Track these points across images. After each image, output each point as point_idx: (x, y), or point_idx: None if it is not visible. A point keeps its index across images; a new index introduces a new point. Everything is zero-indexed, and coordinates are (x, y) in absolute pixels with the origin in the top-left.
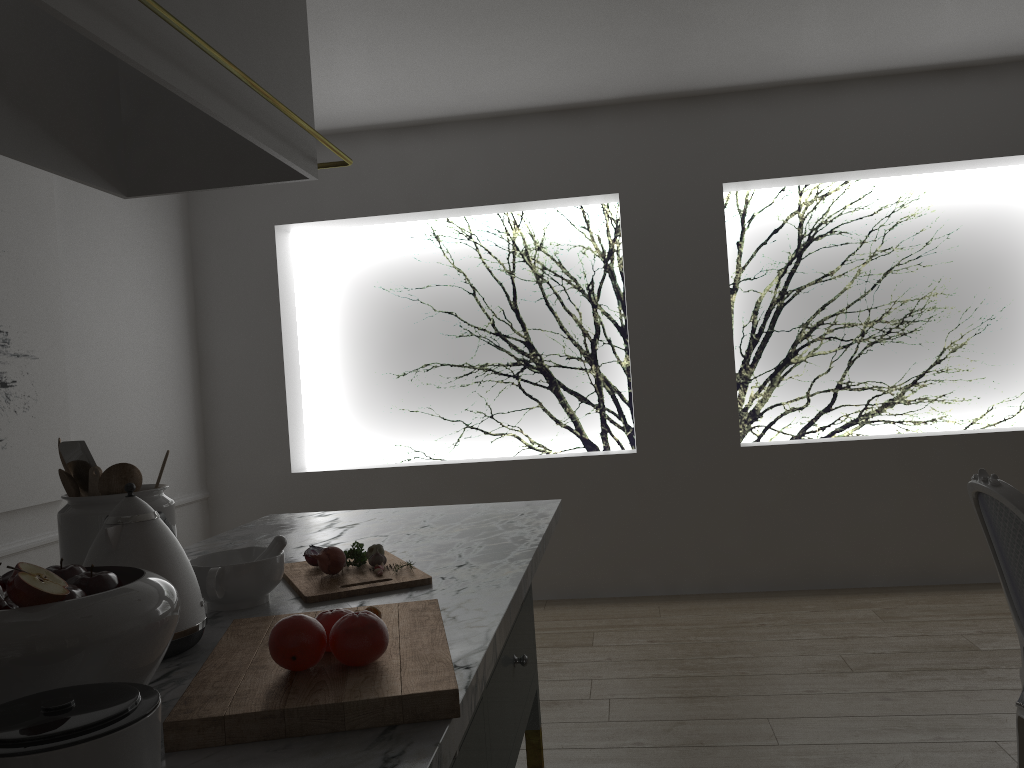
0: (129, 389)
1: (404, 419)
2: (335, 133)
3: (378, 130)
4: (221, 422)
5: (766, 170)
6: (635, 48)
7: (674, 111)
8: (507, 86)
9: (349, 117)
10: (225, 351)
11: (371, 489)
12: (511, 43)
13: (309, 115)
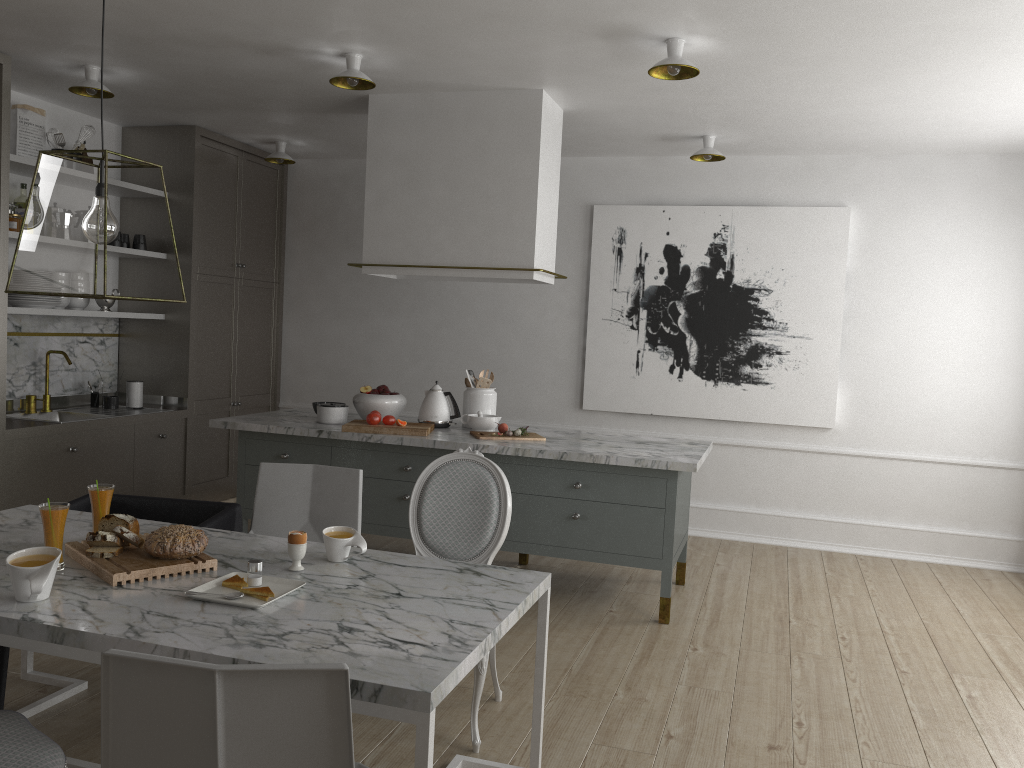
0: (929, 365)
1: None
2: None
3: None
4: None
5: None
6: None
7: None
8: None
9: None
10: None
11: None
12: (958, 60)
13: (529, 254)
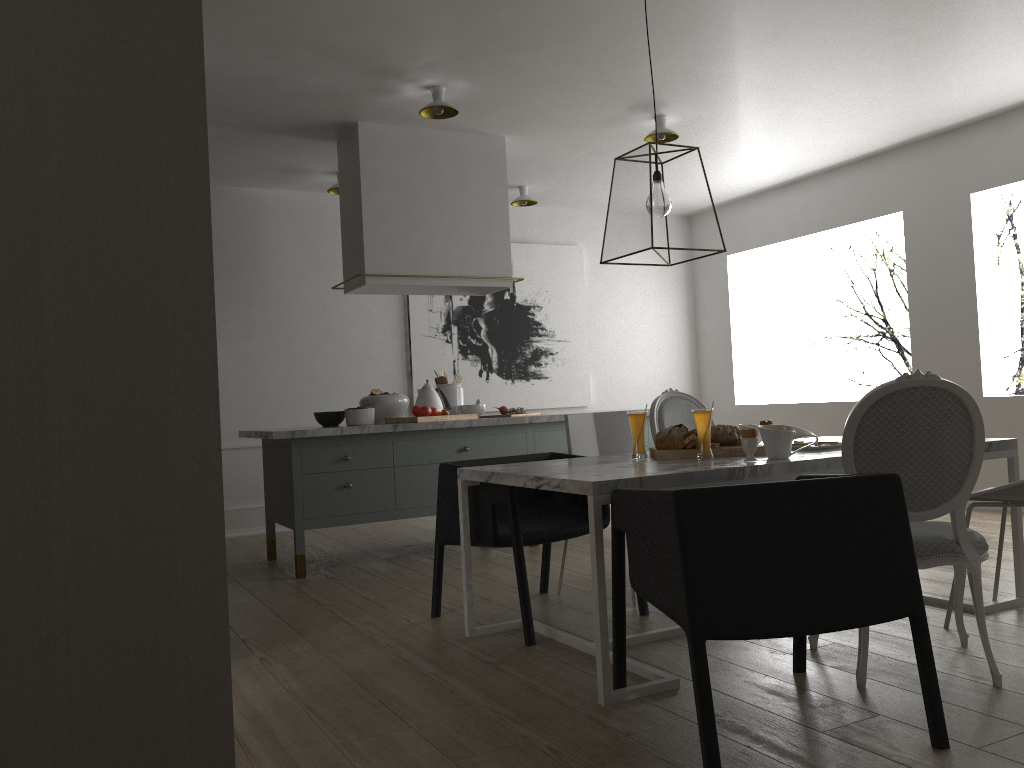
0: (635, 355)
1: (814, 374)
2: (751, 195)
3: (772, 189)
4: (705, 374)
5: (1001, 179)
6: (833, 133)
7: (937, 144)
8: (800, 160)
9: (742, 189)
10: (706, 332)
11: (771, 417)
12: (754, 151)
13: (507, 266)
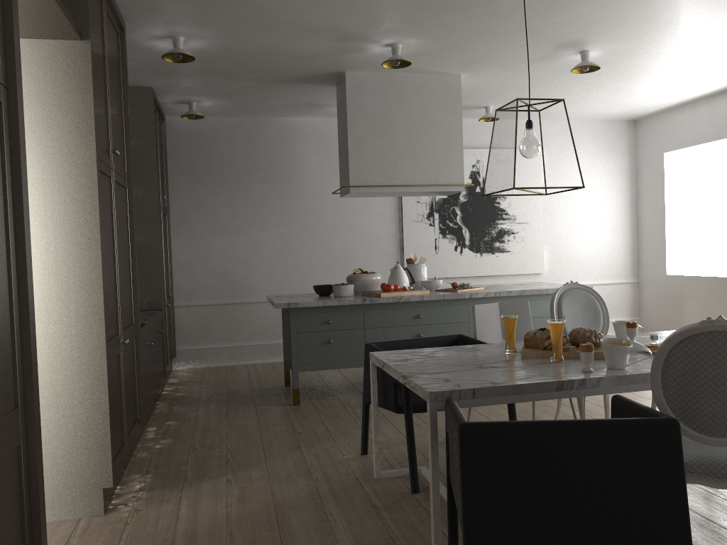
0: (583, 233)
1: None
2: (686, 103)
3: (704, 98)
4: (643, 248)
5: None
6: None
7: None
8: (723, 75)
9: (676, 99)
10: (645, 214)
11: (695, 286)
12: (678, 71)
13: (460, 175)
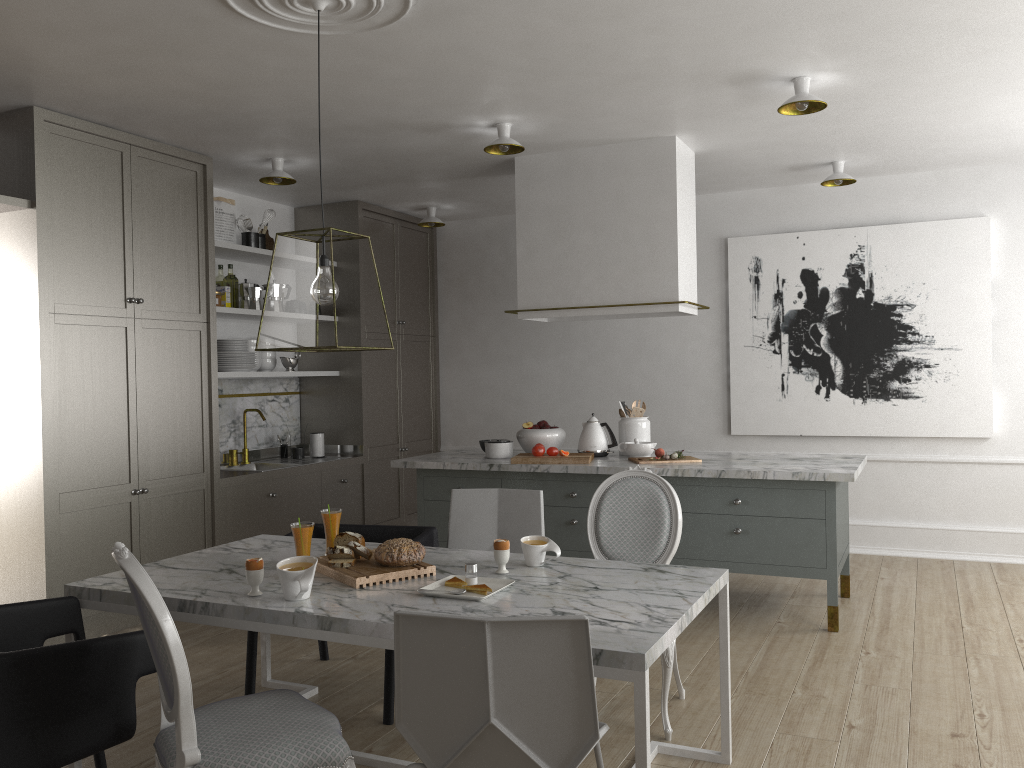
0: None
1: None
2: None
3: None
4: None
5: None
6: None
7: None
8: None
9: None
10: None
11: None
12: None
13: (672, 288)
